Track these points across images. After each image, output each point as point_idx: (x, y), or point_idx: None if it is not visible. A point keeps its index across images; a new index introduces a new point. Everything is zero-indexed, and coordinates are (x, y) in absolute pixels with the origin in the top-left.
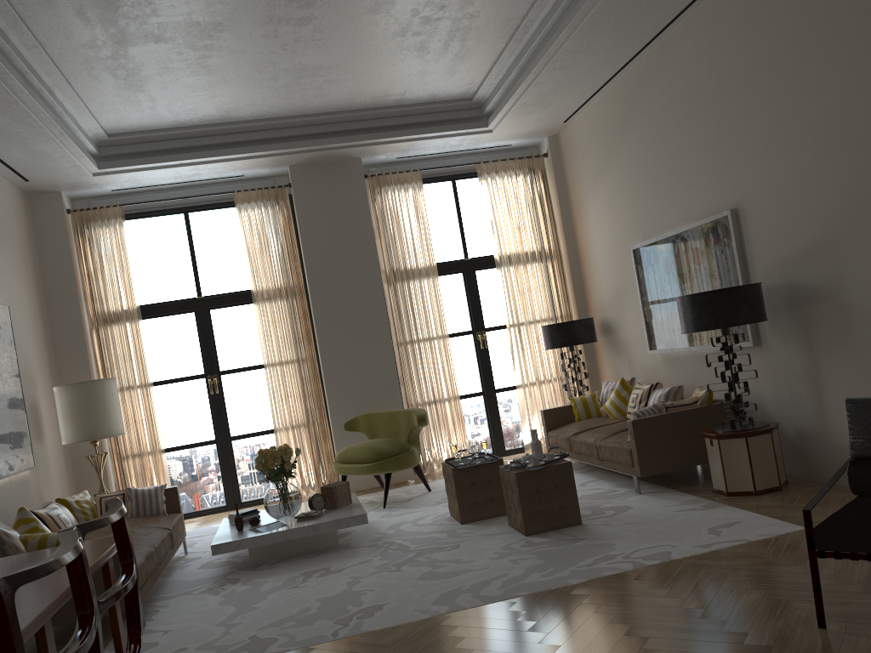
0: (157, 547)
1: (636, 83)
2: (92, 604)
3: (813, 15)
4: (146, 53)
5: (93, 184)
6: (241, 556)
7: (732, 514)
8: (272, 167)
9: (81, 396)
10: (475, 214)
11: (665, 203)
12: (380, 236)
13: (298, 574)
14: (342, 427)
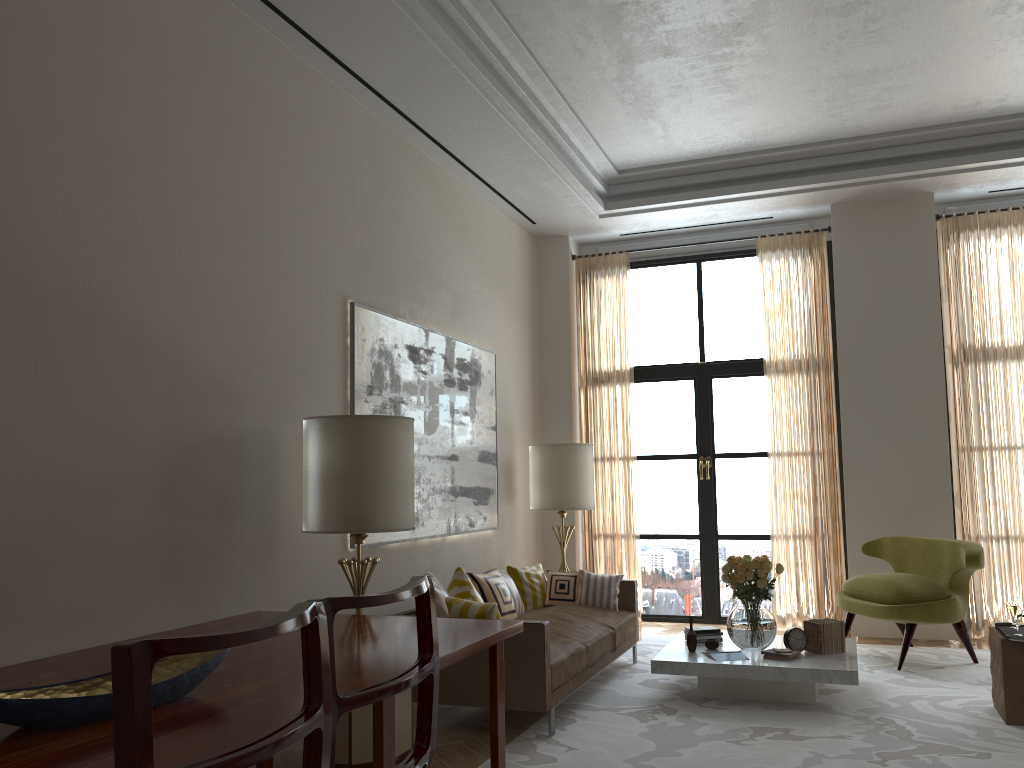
0: (590, 646)
1: None
2: (320, 698)
3: None
4: (655, 71)
5: (599, 228)
6: (692, 683)
7: None
8: (808, 207)
9: (552, 459)
10: None
11: None
12: (949, 299)
13: (748, 726)
14: (860, 548)
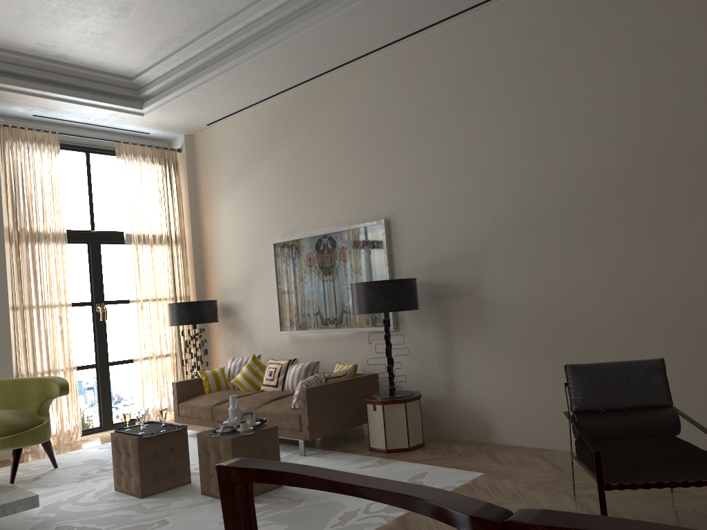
0: None
1: (295, 106)
2: None
3: (480, 86)
4: None
5: None
6: None
7: (412, 467)
8: None
9: None
10: (106, 190)
11: (313, 208)
12: (7, 191)
13: None
14: None
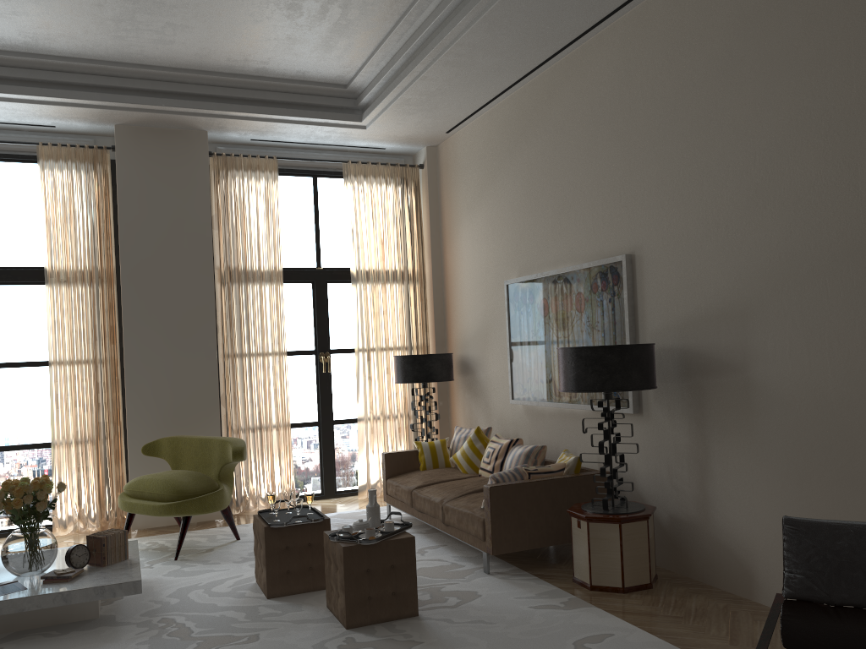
0: None
1: (534, 99)
2: None
3: (754, 44)
4: None
5: None
6: None
7: (600, 621)
8: (93, 123)
9: None
10: (335, 219)
11: (550, 238)
12: (219, 227)
13: None
14: (141, 449)
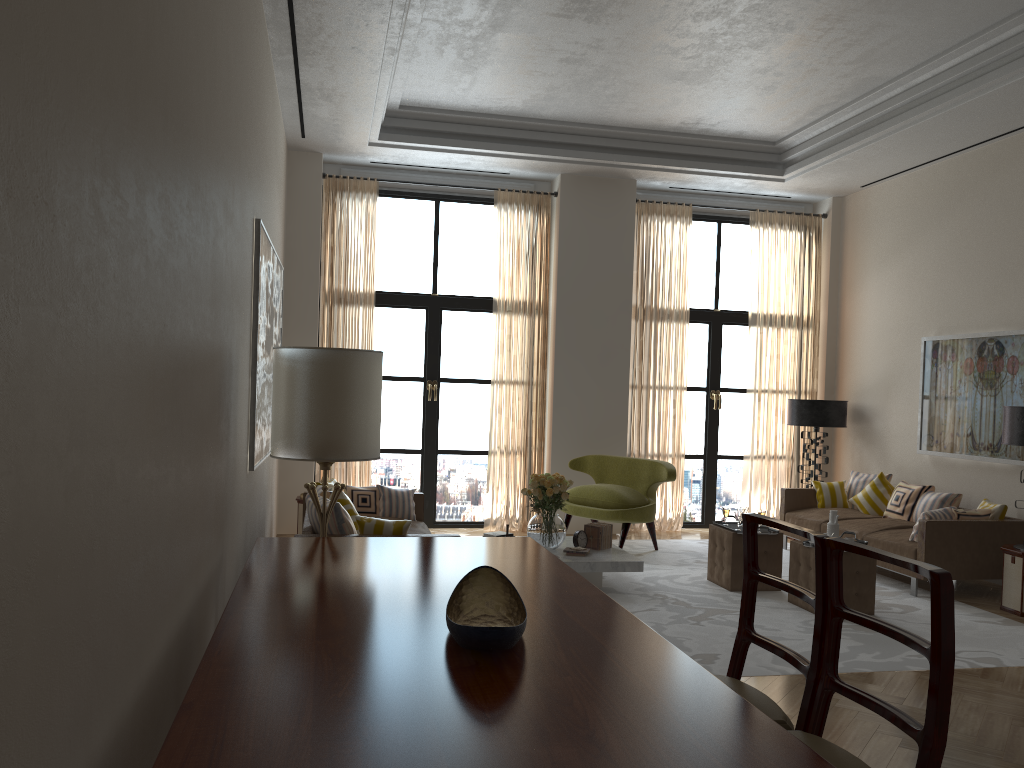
0: None
1: (975, 168)
2: (842, 599)
3: None
4: (509, 41)
5: (359, 153)
6: None
7: None
8: (543, 172)
9: None
10: (735, 264)
11: (981, 301)
12: (638, 268)
13: None
14: (561, 463)
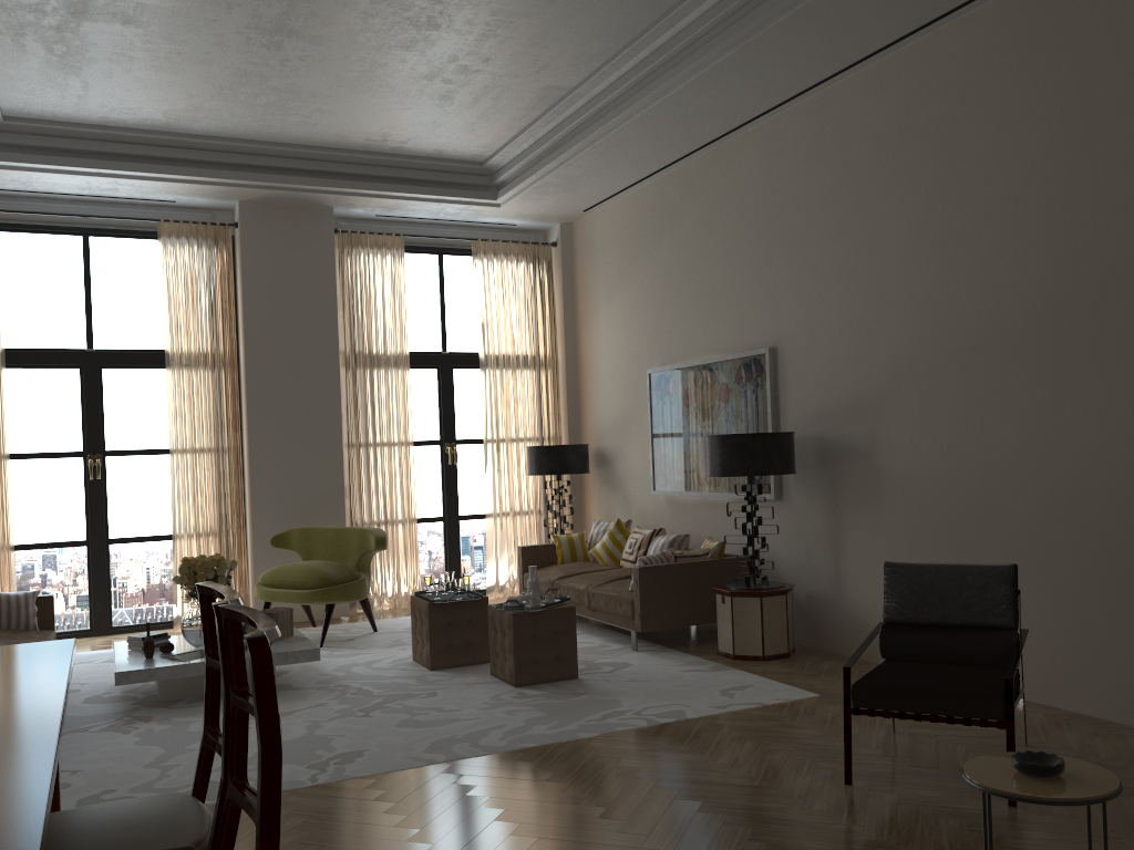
0: None
1: (679, 187)
2: (246, 681)
3: (883, 164)
4: (105, 33)
5: None
6: (141, 691)
7: (742, 678)
8: (217, 199)
9: None
10: (462, 300)
11: (694, 327)
12: (344, 309)
13: None
14: (265, 541)
